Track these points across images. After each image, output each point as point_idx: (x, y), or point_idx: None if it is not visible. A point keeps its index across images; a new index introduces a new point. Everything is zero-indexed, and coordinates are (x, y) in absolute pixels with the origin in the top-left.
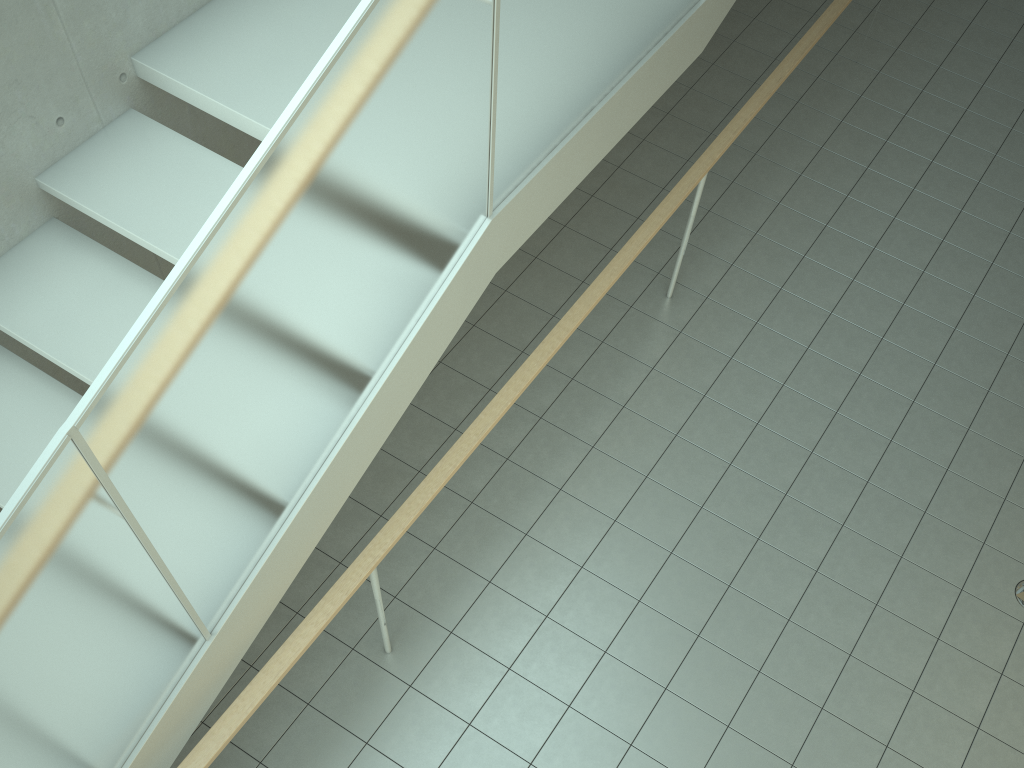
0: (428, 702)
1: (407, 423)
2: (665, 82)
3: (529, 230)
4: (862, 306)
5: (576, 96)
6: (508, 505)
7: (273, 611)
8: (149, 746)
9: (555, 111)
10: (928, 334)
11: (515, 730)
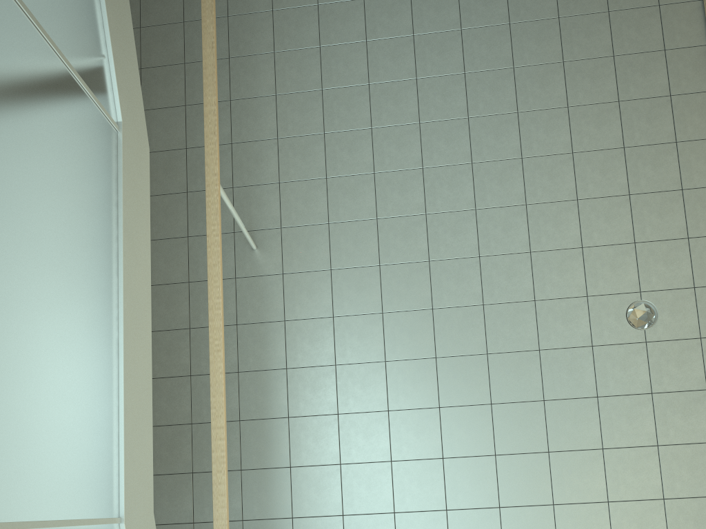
0: None
1: (159, 492)
2: (145, 218)
3: (149, 458)
4: (392, 148)
5: (102, 372)
6: (266, 505)
7: None
8: None
9: (98, 410)
10: (452, 138)
11: None
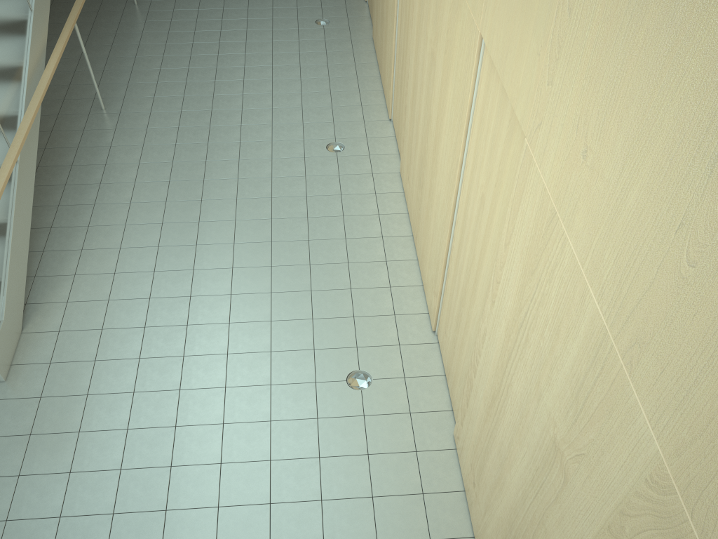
0: (130, 113)
1: (59, 63)
2: None
3: None
4: None
5: None
6: (119, 66)
7: (48, 118)
8: (32, 49)
9: None
10: None
11: (169, 107)
